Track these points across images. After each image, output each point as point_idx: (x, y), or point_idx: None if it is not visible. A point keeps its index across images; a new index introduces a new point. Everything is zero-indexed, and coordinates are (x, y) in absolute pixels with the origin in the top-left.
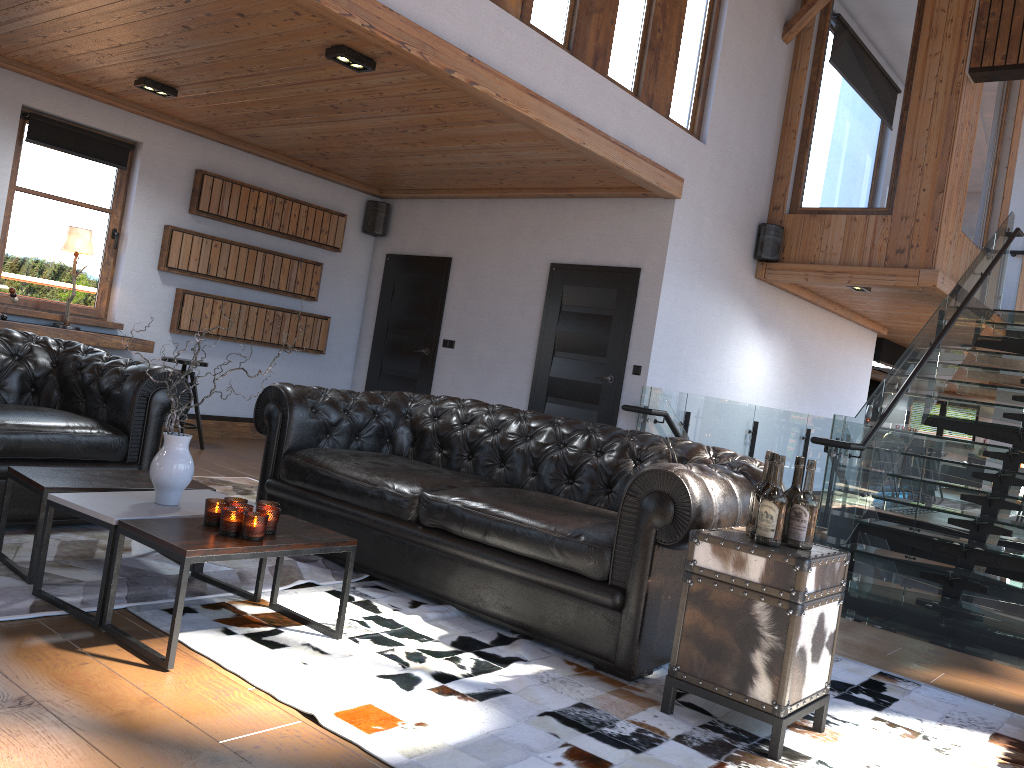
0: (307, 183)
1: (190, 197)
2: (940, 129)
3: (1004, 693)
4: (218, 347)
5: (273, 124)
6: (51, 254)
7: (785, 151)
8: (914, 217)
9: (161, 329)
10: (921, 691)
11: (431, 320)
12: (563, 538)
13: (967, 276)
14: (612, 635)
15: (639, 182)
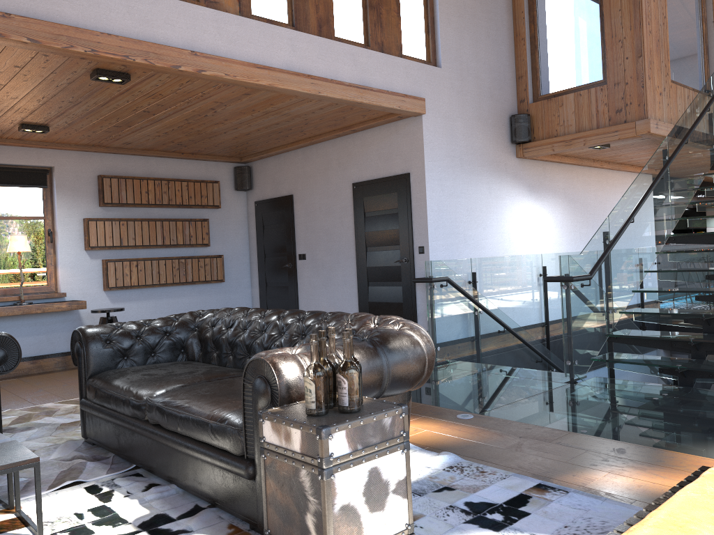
0: (185, 166)
1: (98, 195)
2: (629, 7)
3: (655, 486)
4: (143, 293)
5: (128, 133)
6: (8, 256)
7: (520, 56)
8: (624, 81)
9: (97, 290)
10: (563, 499)
11: (288, 242)
12: (215, 424)
13: (686, 117)
14: (254, 500)
15: (385, 109)
